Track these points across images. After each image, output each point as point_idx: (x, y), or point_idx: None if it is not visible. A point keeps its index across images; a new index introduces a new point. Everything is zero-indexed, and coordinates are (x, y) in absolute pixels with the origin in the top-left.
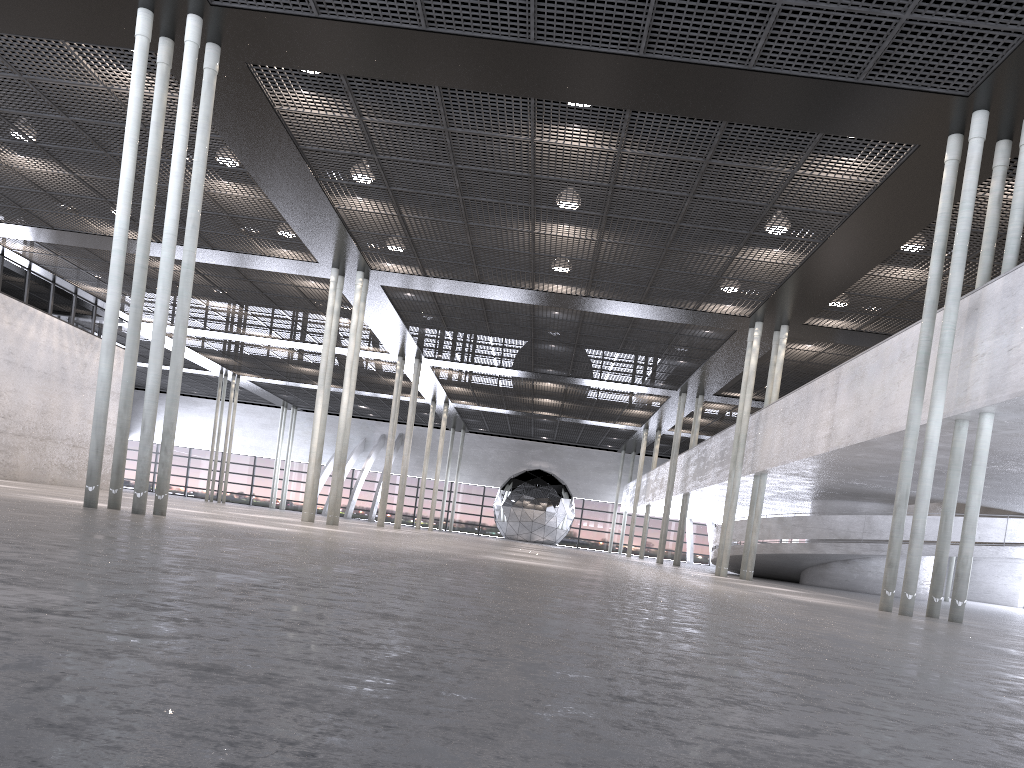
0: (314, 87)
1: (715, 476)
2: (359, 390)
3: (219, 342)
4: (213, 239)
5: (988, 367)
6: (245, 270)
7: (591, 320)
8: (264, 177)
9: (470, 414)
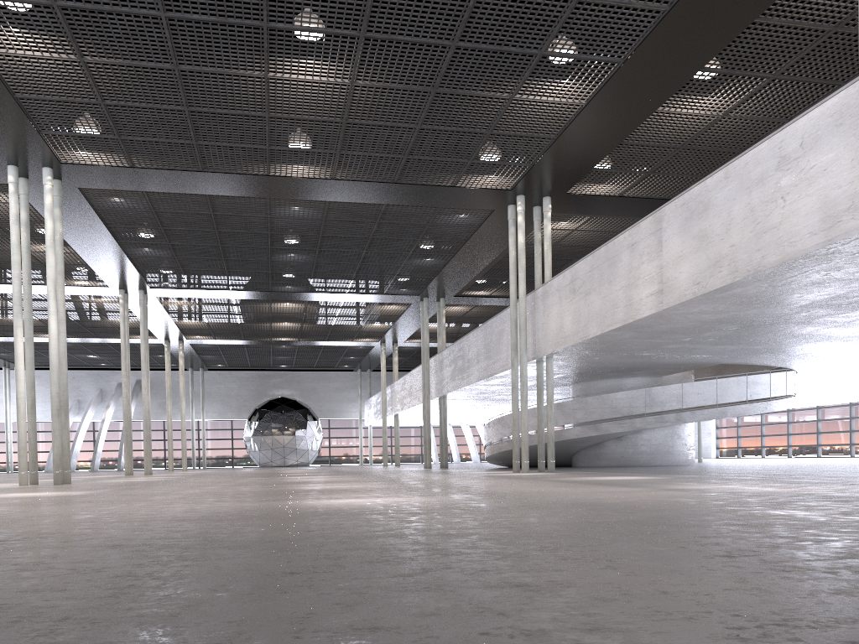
0: None
1: (482, 371)
2: (84, 337)
3: None
4: None
5: None
6: None
7: (336, 214)
8: None
9: (207, 350)
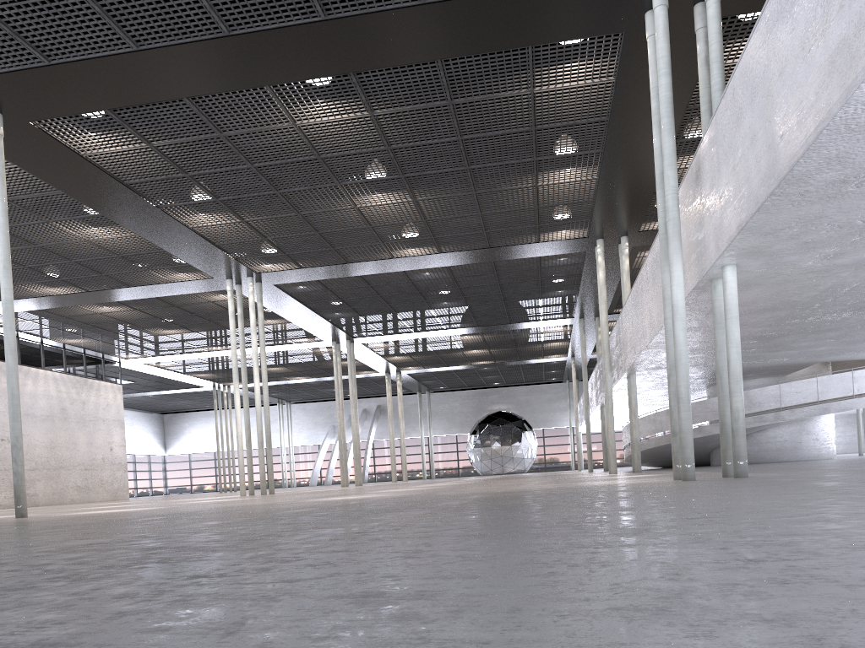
0: (96, 127)
1: None
2: (324, 376)
3: (193, 362)
4: (124, 278)
5: (712, 220)
6: (166, 298)
7: (460, 273)
8: (118, 216)
9: (424, 377)
